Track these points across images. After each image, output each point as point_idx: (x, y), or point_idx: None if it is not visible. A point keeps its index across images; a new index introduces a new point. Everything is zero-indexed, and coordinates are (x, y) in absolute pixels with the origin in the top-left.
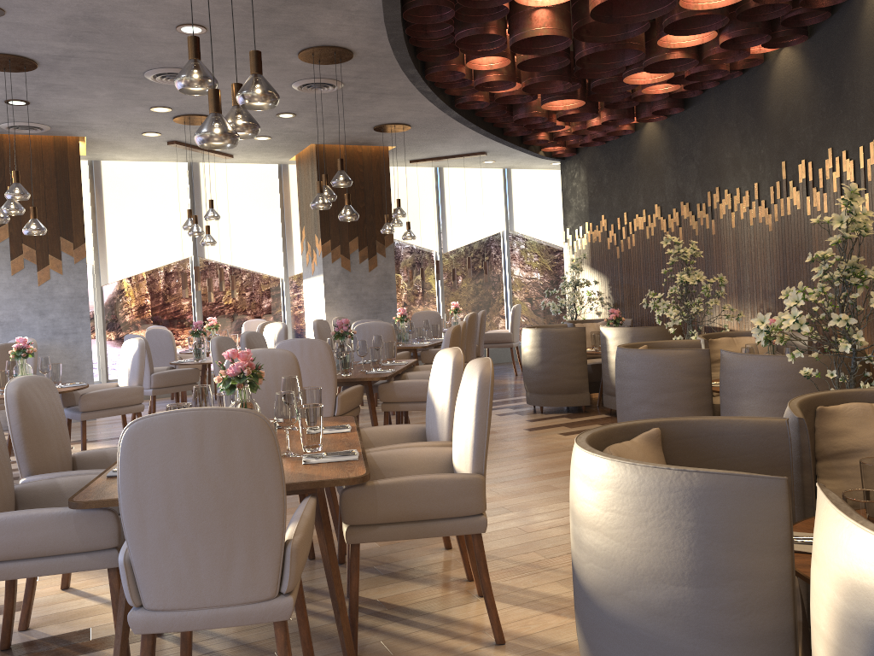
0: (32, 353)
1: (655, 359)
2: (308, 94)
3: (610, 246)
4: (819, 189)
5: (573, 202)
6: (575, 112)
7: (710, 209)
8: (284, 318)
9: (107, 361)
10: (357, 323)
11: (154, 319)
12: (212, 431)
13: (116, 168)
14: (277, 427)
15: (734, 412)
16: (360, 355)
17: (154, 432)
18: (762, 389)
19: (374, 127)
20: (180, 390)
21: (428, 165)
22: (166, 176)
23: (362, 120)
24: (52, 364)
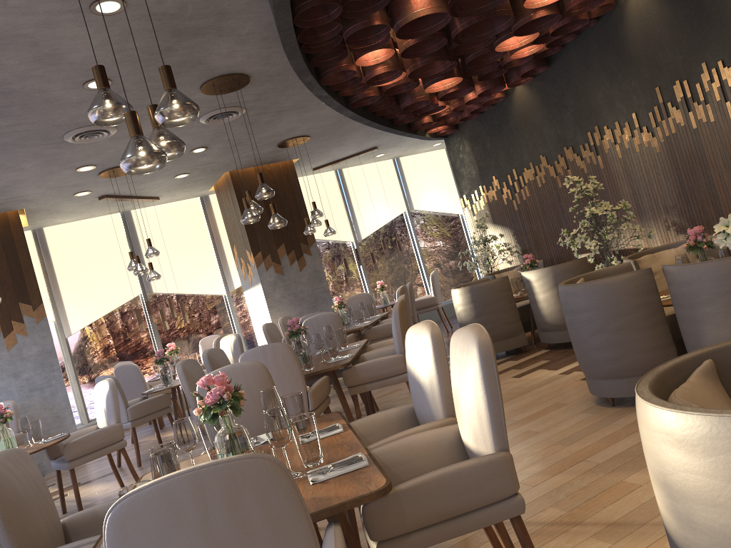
0: (9, 416)
1: (602, 288)
2: (215, 125)
3: (507, 201)
4: (701, 102)
5: (463, 171)
6: (455, 89)
7: (594, 147)
8: (234, 328)
9: (84, 404)
10: (302, 318)
11: (119, 356)
12: (216, 493)
13: (58, 231)
14: (266, 442)
15: (696, 322)
16: (318, 348)
17: (143, 511)
18: (721, 293)
19: (278, 144)
20: (156, 417)
21: (328, 169)
22: (103, 228)
23: (266, 140)
24: (31, 422)
